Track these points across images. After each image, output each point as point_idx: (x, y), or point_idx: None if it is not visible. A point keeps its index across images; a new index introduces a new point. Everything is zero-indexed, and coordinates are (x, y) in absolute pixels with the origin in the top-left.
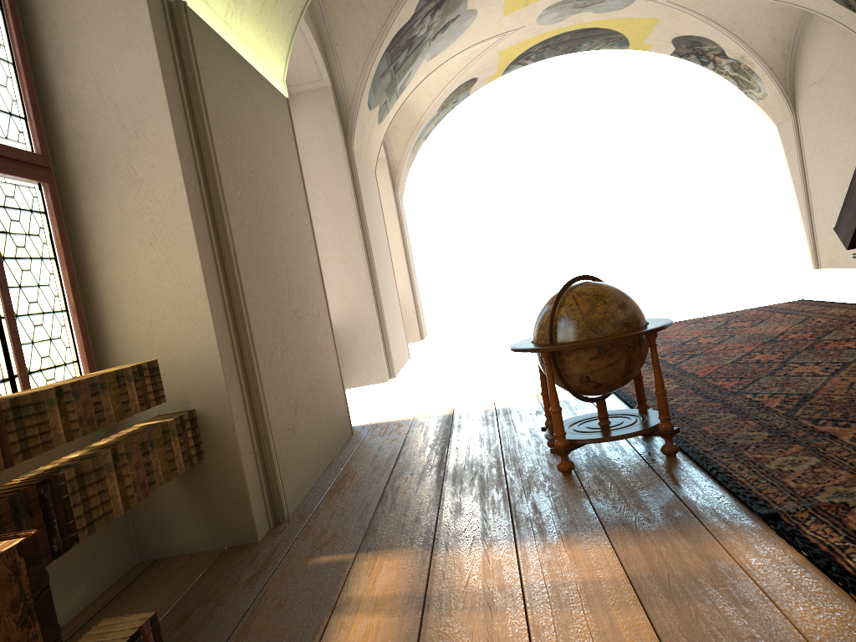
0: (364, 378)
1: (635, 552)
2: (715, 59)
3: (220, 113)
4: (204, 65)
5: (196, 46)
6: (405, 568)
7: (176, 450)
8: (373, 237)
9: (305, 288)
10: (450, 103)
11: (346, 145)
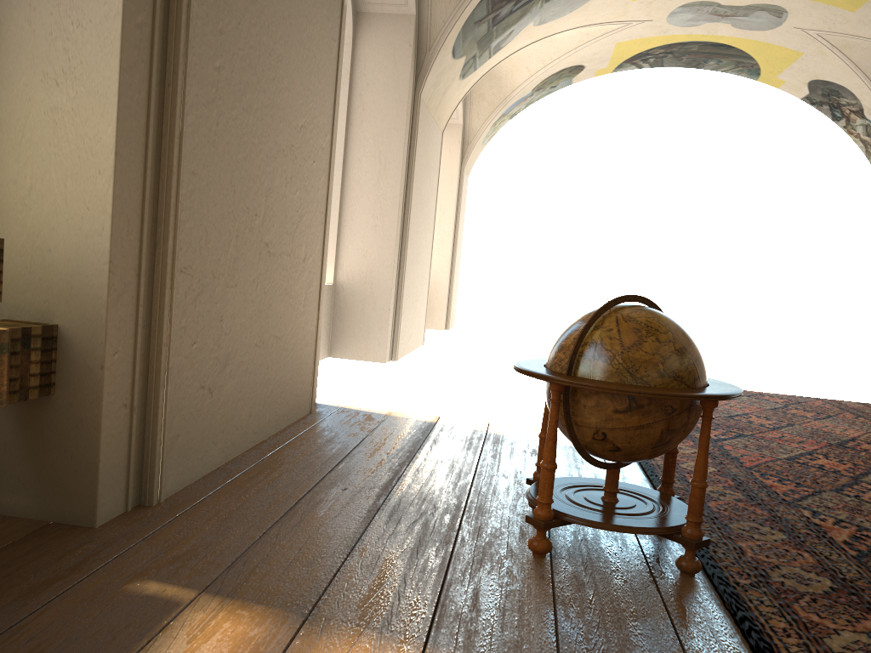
0: (361, 352)
1: None
2: (850, 116)
3: None
4: None
5: None
6: (245, 648)
7: None
8: (416, 200)
9: (294, 222)
10: (547, 86)
11: (414, 88)
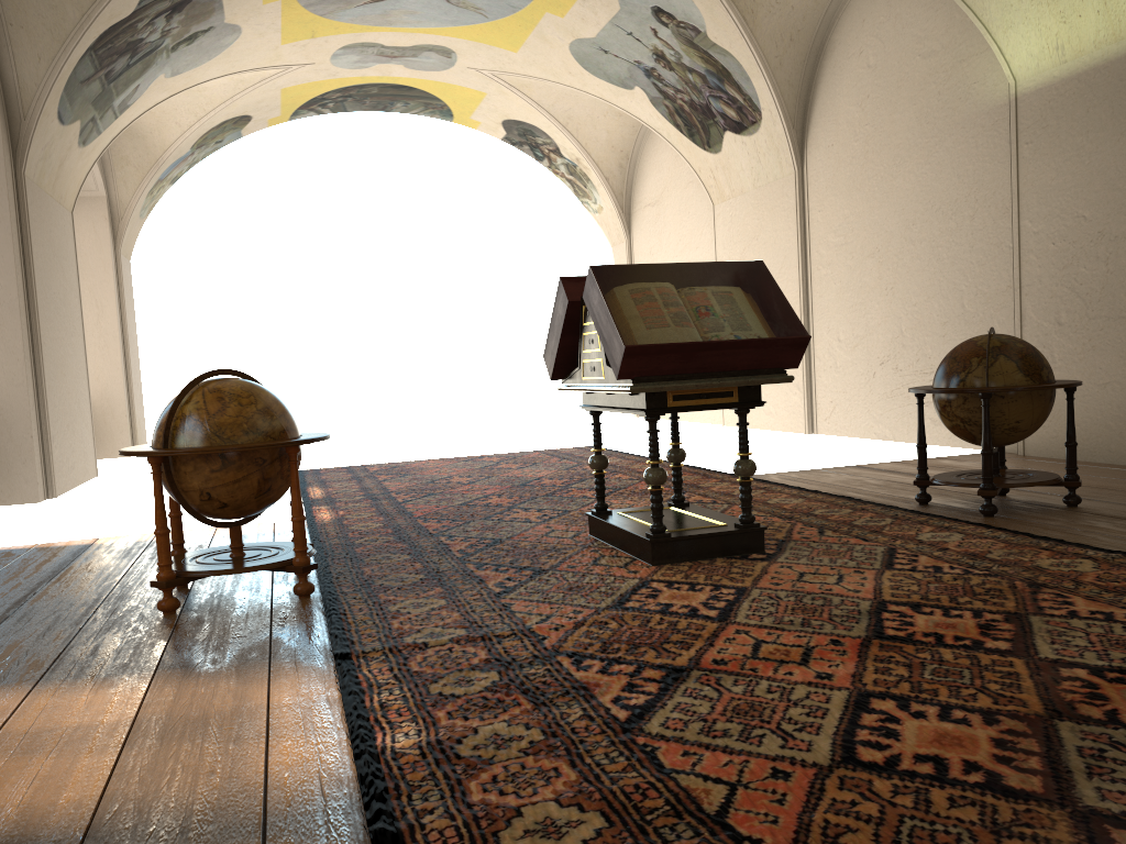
0: (4, 494)
1: (168, 694)
2: (551, 156)
3: None
4: None
5: None
6: None
7: None
8: (46, 300)
9: None
10: (211, 141)
11: (14, 166)
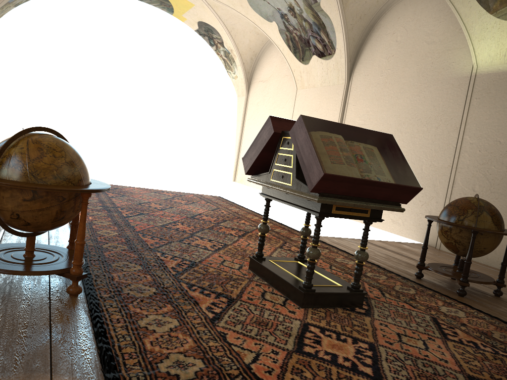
0: None
1: None
2: (218, 45)
3: None
4: None
5: None
6: None
7: None
8: None
9: None
10: None
11: None
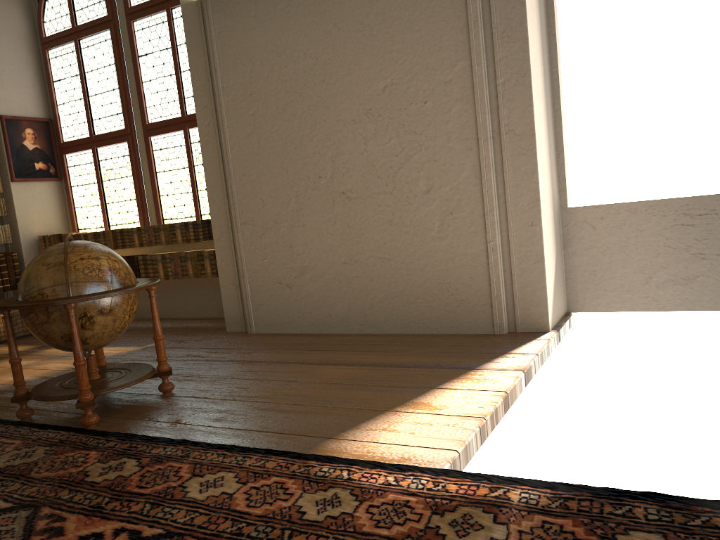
0: None
1: None
2: None
3: (239, 55)
4: (224, 28)
5: (215, 19)
6: None
7: (206, 266)
8: None
9: (392, 165)
10: None
11: None
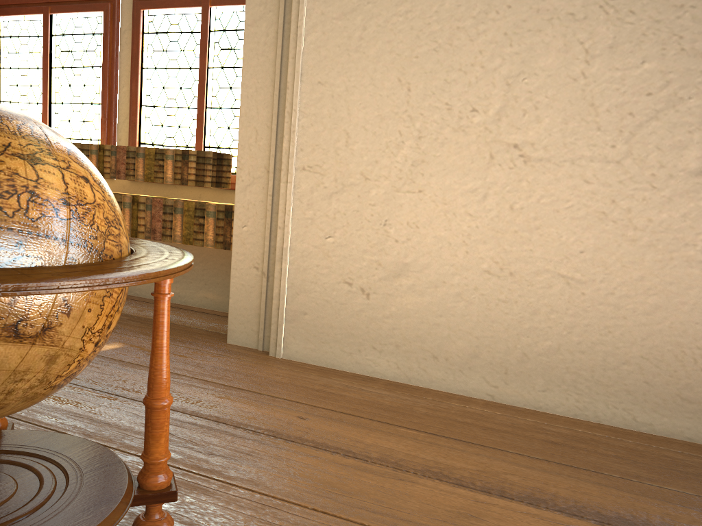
0: None
1: None
2: None
3: None
4: None
5: None
6: None
7: (206, 228)
8: None
9: (635, 111)
10: None
11: None
